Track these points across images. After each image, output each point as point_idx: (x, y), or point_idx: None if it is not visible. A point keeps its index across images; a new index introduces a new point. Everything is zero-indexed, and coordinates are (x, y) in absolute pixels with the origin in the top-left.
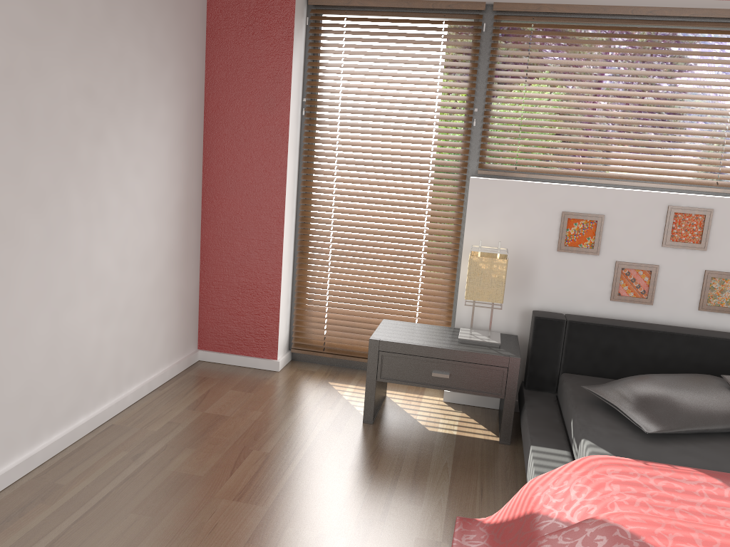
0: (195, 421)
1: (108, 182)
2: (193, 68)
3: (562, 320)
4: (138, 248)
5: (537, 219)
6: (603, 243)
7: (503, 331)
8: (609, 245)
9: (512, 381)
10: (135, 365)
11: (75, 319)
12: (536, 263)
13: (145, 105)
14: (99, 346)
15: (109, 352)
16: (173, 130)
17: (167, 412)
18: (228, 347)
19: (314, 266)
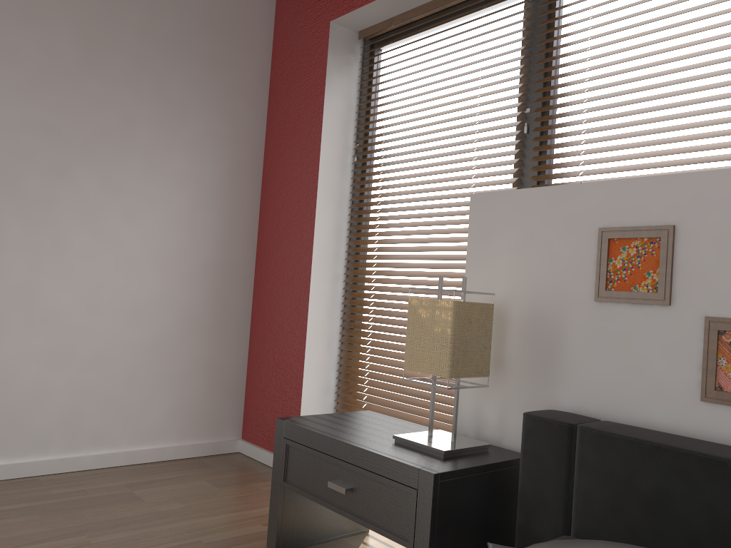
0: (105, 495)
1: (73, 219)
2: (242, 125)
3: (566, 423)
4: (124, 296)
5: (561, 246)
6: (678, 281)
7: (519, 448)
8: (690, 284)
9: (424, 518)
10: (109, 426)
11: (0, 349)
12: (564, 324)
13: (147, 152)
14: (40, 388)
15: (58, 399)
16: (199, 184)
17: (103, 482)
18: (261, 439)
19: (356, 346)
